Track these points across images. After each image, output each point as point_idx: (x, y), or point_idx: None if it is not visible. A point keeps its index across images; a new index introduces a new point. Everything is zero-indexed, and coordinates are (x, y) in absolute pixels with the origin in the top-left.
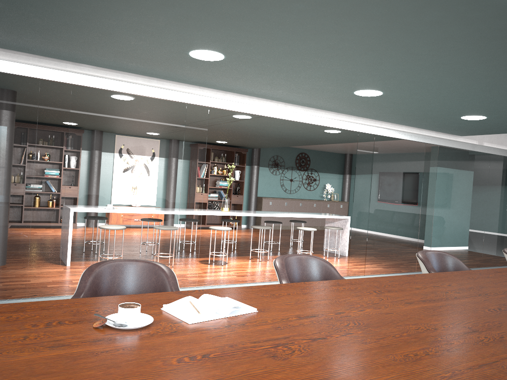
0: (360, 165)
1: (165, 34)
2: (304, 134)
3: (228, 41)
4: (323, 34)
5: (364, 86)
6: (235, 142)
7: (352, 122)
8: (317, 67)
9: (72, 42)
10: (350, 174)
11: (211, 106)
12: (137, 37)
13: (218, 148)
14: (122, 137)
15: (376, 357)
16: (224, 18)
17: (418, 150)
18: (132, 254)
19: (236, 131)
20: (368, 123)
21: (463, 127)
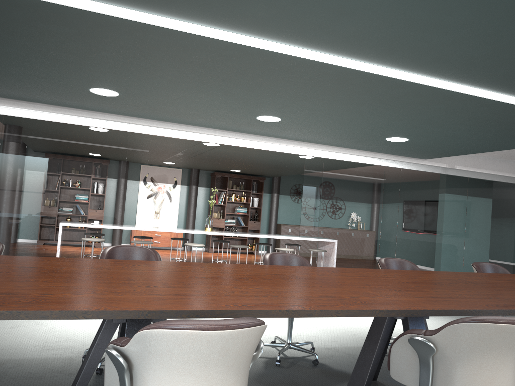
0: (307, 186)
1: (55, 77)
2: (289, 161)
3: (102, 81)
4: (153, 72)
5: (256, 113)
6: (247, 171)
7: (296, 146)
8: (192, 97)
9: (7, 86)
10: None
11: (151, 134)
12: (41, 81)
13: (235, 177)
14: (70, 160)
15: (3, 279)
16: (73, 64)
17: (376, 172)
18: (77, 256)
19: (229, 159)
20: (313, 148)
21: (409, 150)
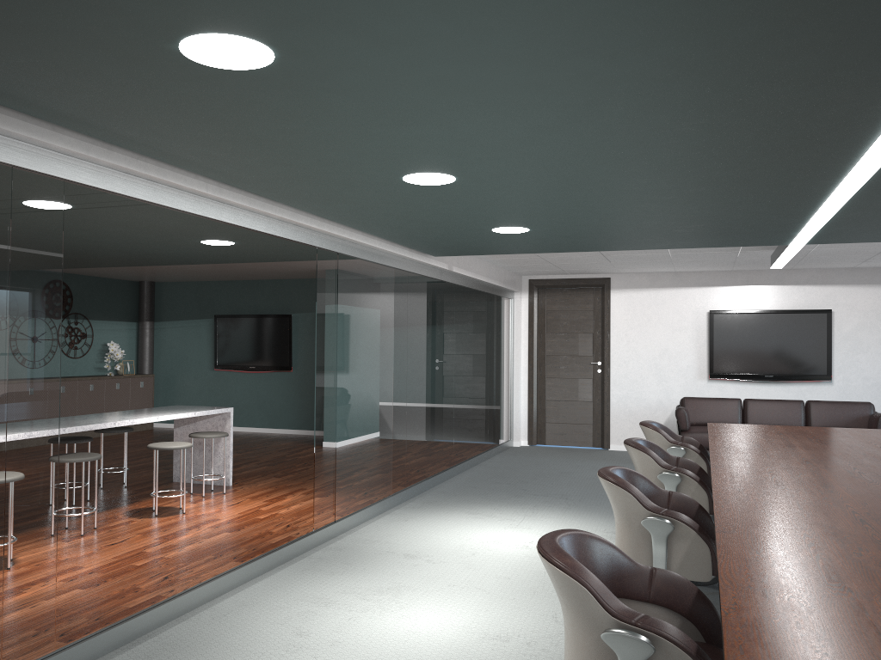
0: (322, 312)
1: None
2: (140, 247)
3: (352, 29)
4: (578, 56)
5: (446, 167)
6: None
7: (312, 229)
8: (435, 119)
9: None
10: (153, 320)
11: (72, 179)
12: None
13: None
14: None
15: None
16: None
17: (388, 280)
18: None
19: None
20: (335, 233)
21: (464, 244)
